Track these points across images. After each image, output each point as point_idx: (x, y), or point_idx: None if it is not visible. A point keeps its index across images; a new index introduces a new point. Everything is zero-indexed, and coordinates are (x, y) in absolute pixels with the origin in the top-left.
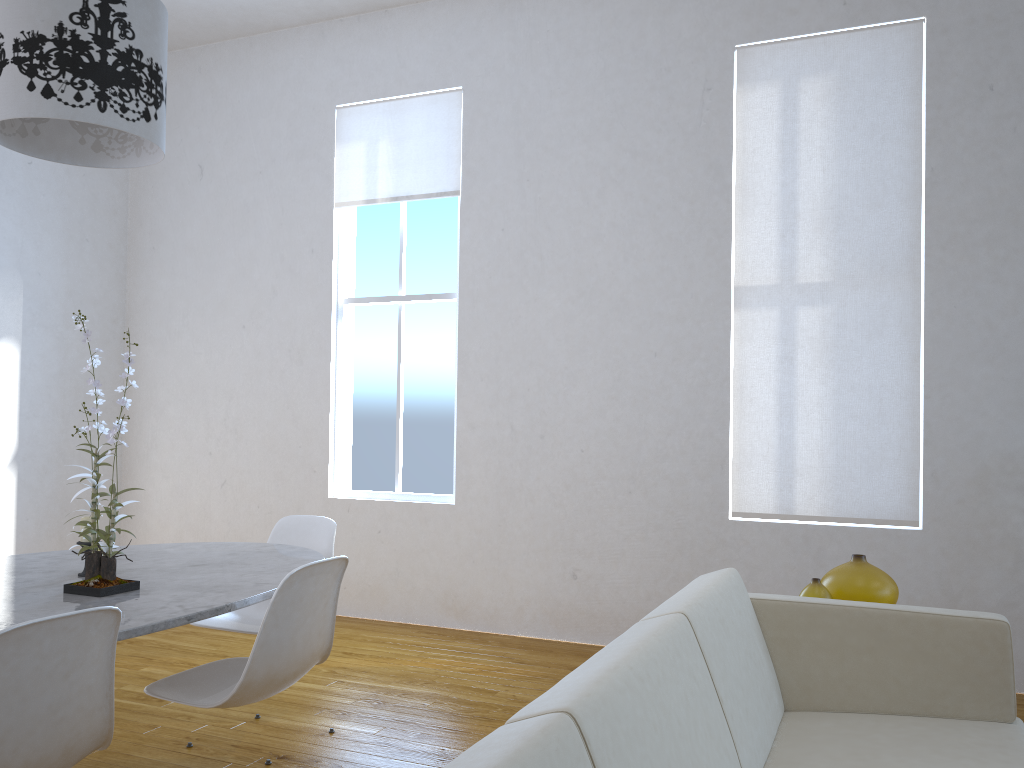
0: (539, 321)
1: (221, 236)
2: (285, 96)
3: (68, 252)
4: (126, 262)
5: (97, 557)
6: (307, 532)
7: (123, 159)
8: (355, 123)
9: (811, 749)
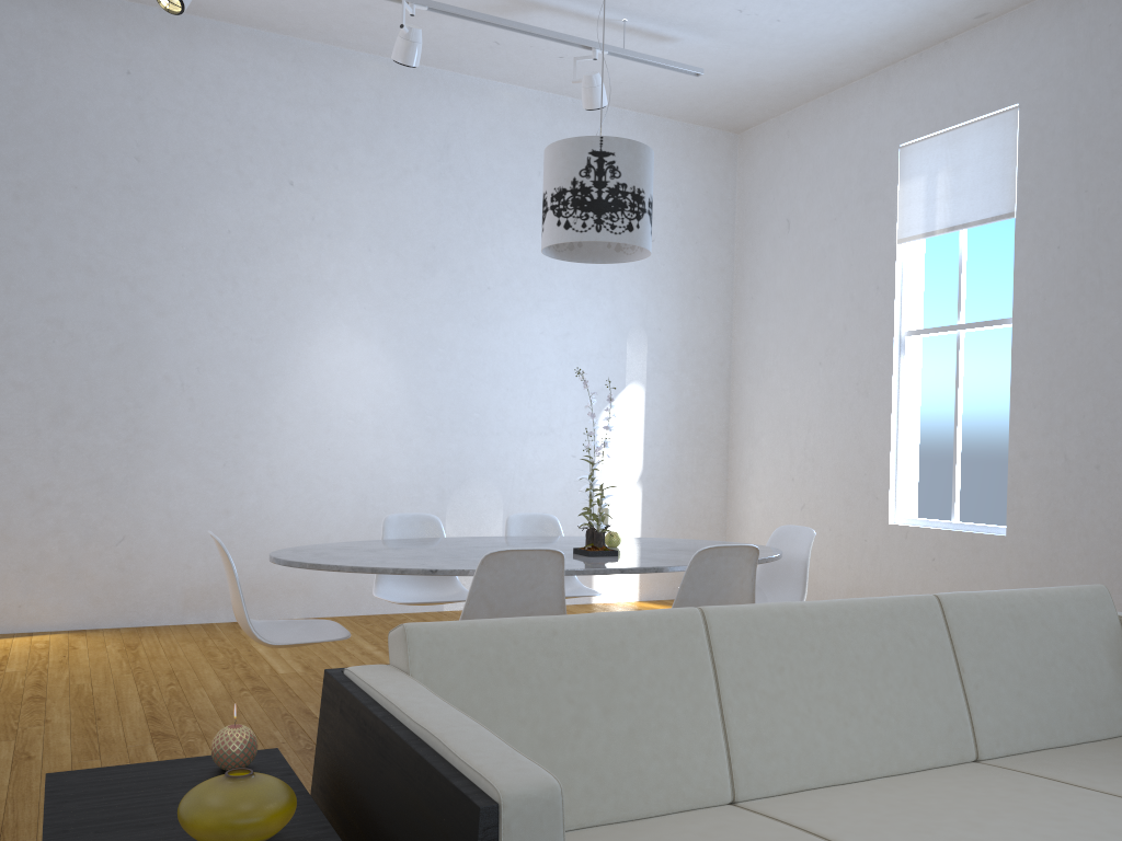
0: (1096, 342)
1: (803, 282)
2: (855, 144)
3: (682, 309)
4: (732, 312)
5: (591, 531)
6: (794, 539)
7: (633, 254)
8: (916, 159)
9: (1112, 750)
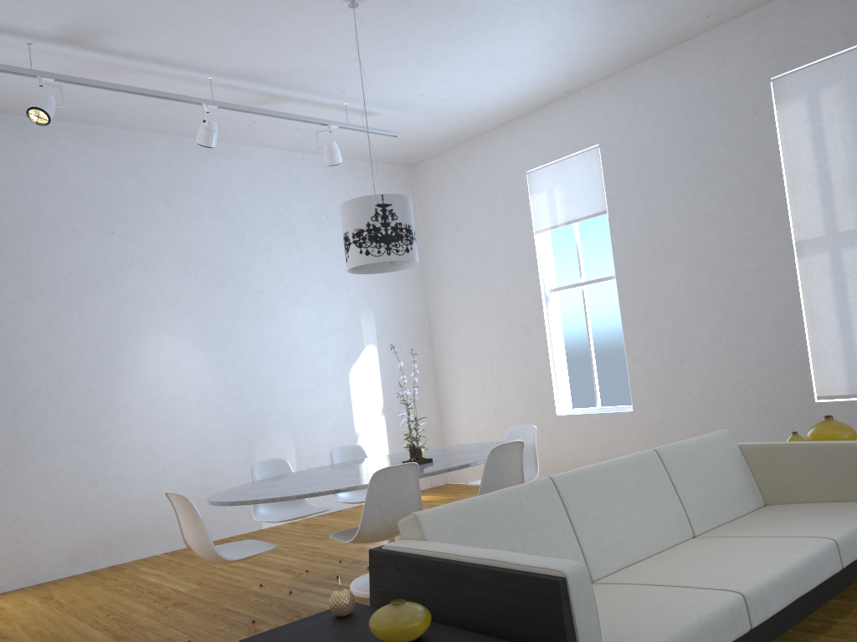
0: (668, 285)
1: (473, 263)
2: (496, 172)
3: (393, 290)
4: (425, 288)
5: (413, 449)
6: (522, 434)
7: (402, 265)
8: (538, 180)
9: (755, 517)
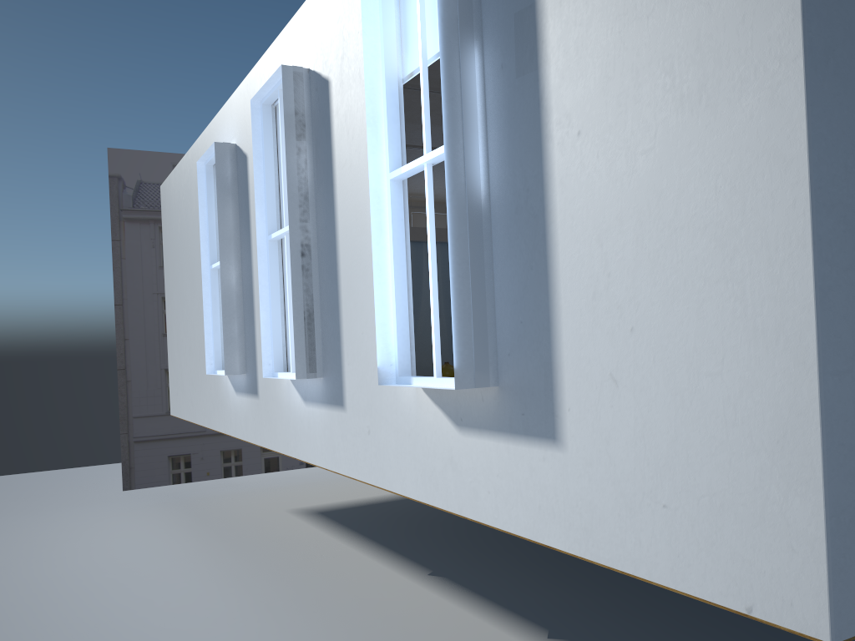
0: None
1: None
2: None
3: None
4: None
5: None
6: None
7: None
8: None
9: None
